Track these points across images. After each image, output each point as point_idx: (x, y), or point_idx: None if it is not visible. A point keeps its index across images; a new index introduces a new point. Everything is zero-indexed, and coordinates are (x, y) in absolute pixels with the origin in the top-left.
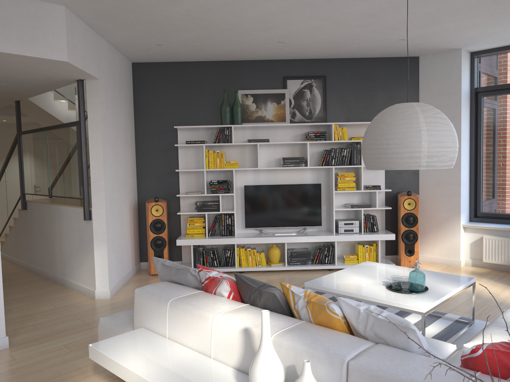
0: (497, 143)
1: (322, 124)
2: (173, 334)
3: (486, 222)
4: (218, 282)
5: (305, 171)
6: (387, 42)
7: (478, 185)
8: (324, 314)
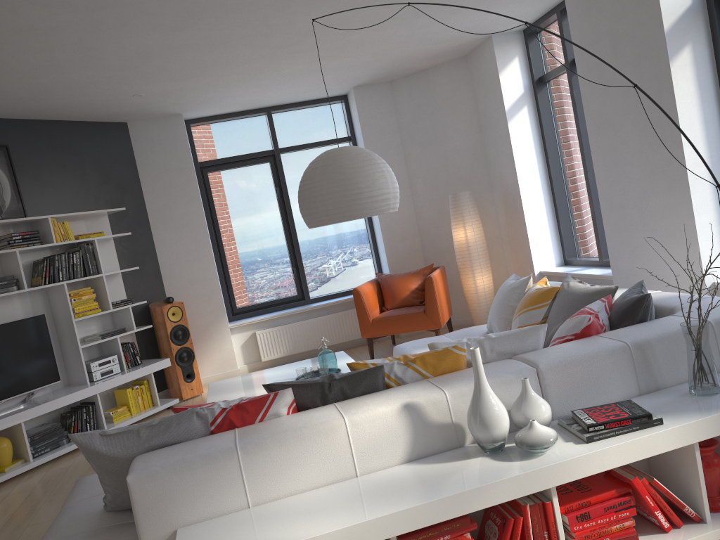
0: (236, 224)
1: (34, 218)
2: (265, 493)
3: (247, 317)
4: (263, 401)
5: (9, 300)
6: (116, 97)
7: (228, 277)
8: (451, 357)
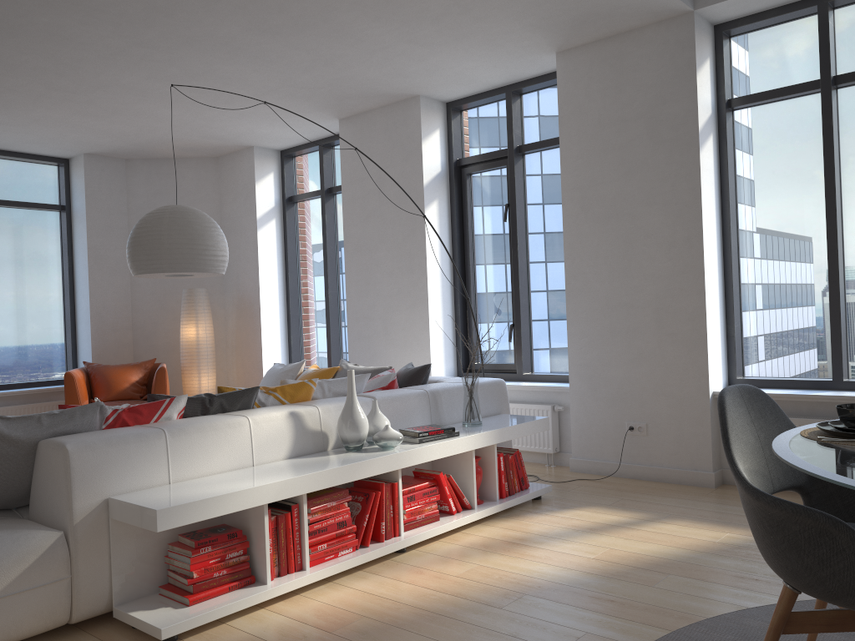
0: None
1: None
2: (184, 473)
3: None
4: (157, 405)
5: None
6: None
7: None
8: (306, 389)
